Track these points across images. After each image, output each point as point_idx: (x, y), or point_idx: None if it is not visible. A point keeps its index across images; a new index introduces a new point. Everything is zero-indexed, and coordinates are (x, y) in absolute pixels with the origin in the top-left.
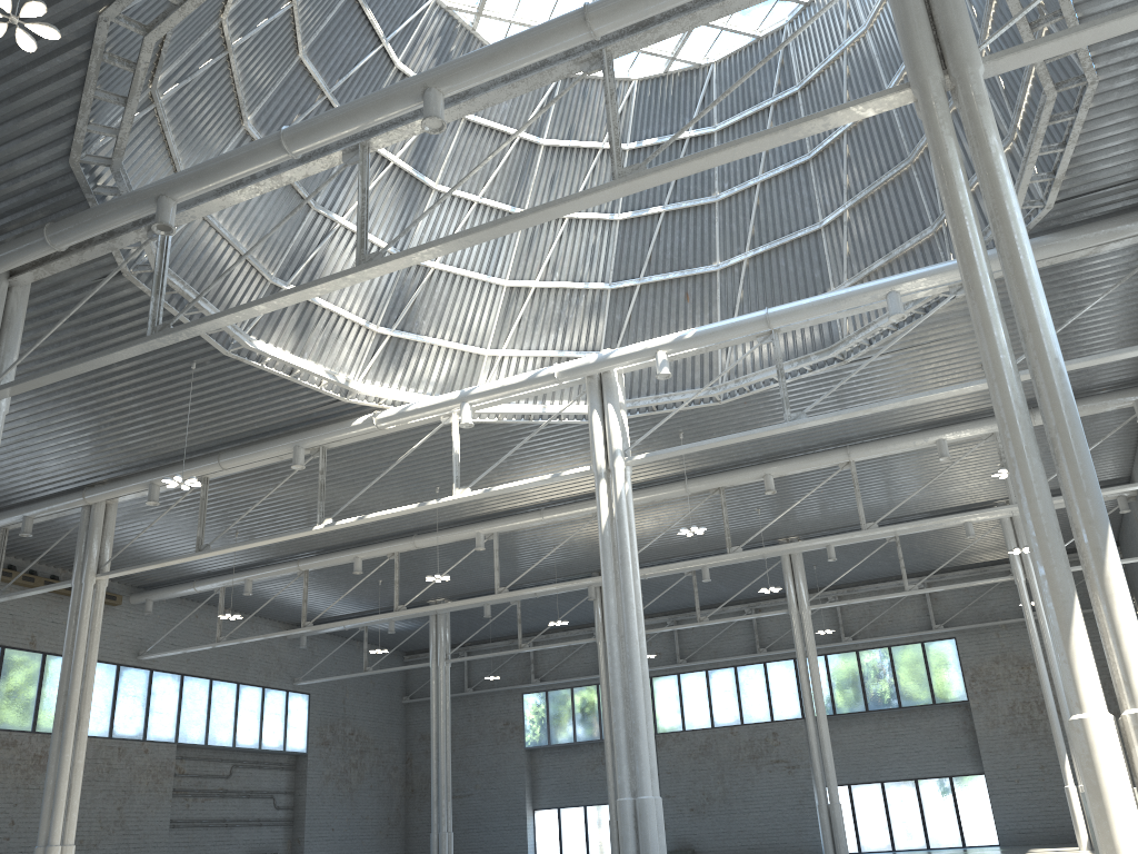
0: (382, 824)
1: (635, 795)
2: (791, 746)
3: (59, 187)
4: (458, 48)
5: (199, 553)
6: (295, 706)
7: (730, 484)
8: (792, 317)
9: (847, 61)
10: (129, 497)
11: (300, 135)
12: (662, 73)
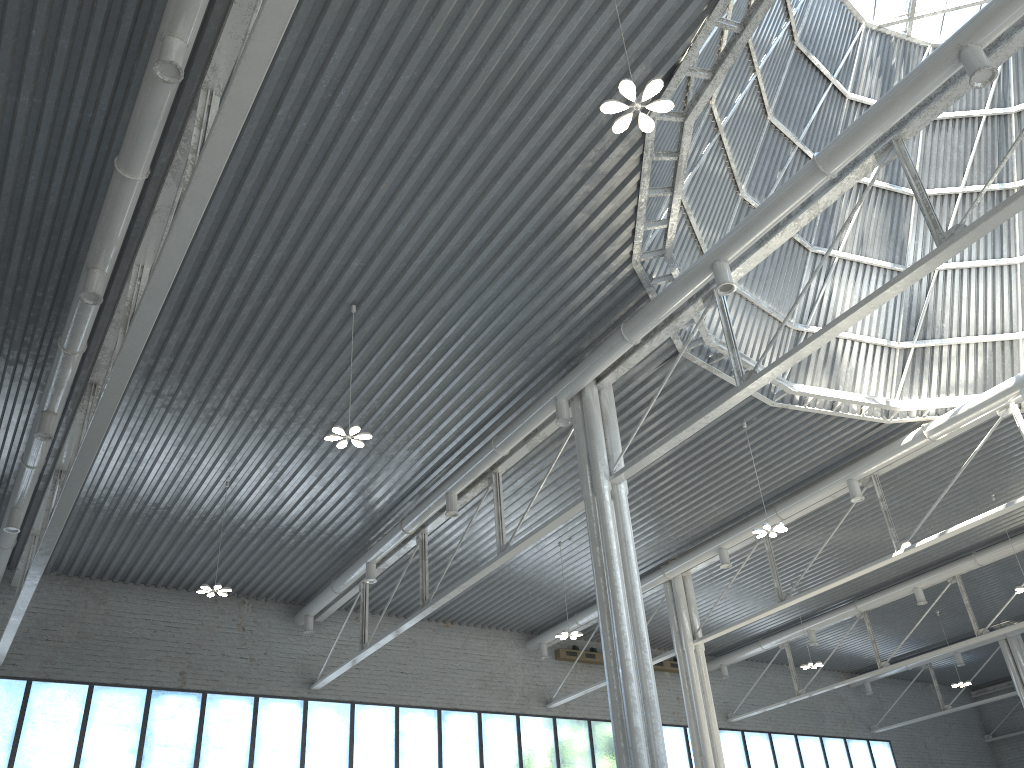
0: None
1: None
2: None
3: (625, 290)
4: (898, 59)
5: (782, 602)
6: (879, 755)
7: None
8: None
9: None
10: (700, 566)
11: (835, 152)
12: None
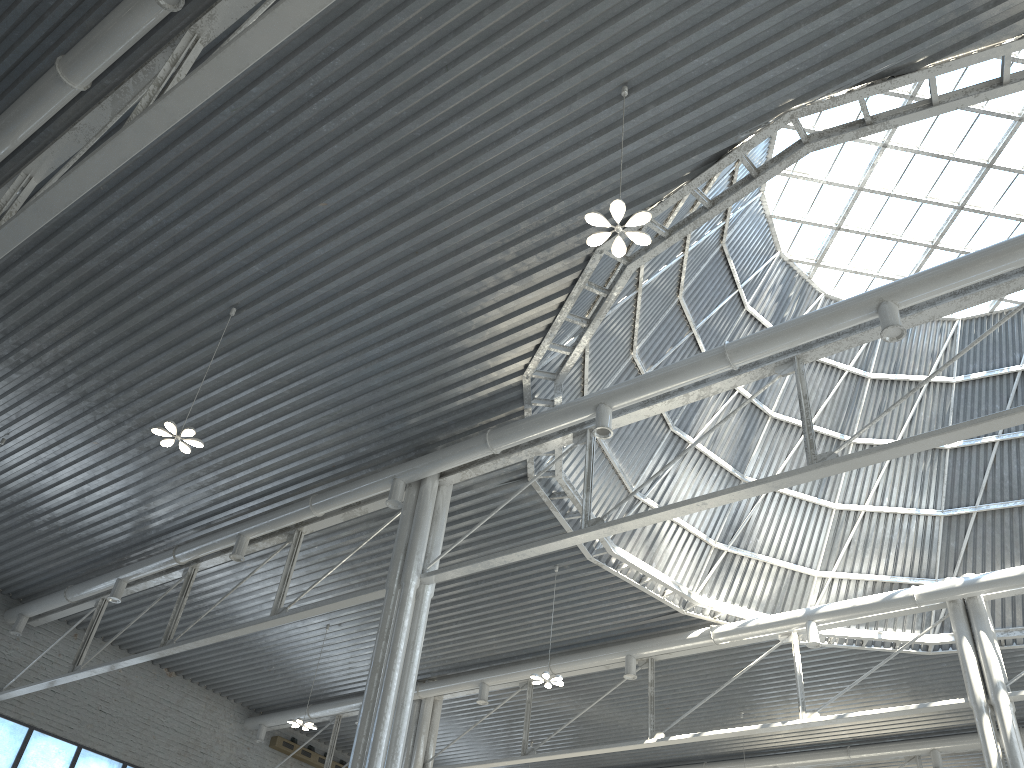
0: None
1: None
2: None
3: (504, 398)
4: (795, 294)
5: (525, 756)
6: None
7: None
8: None
9: None
10: (455, 695)
11: (745, 347)
12: (987, 313)
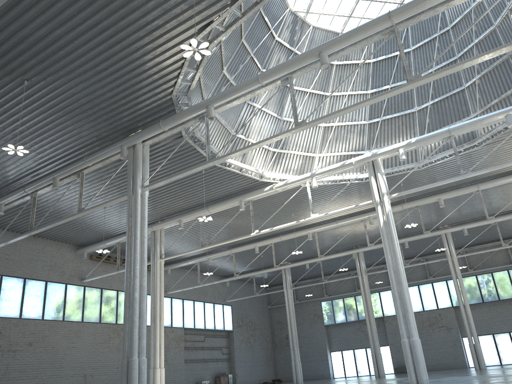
0: (265, 360)
1: (408, 338)
2: (448, 319)
3: (165, 105)
4: (298, 27)
5: (202, 247)
6: (226, 311)
7: (423, 204)
8: (461, 129)
9: (473, 13)
10: (169, 226)
11: (266, 76)
12: None
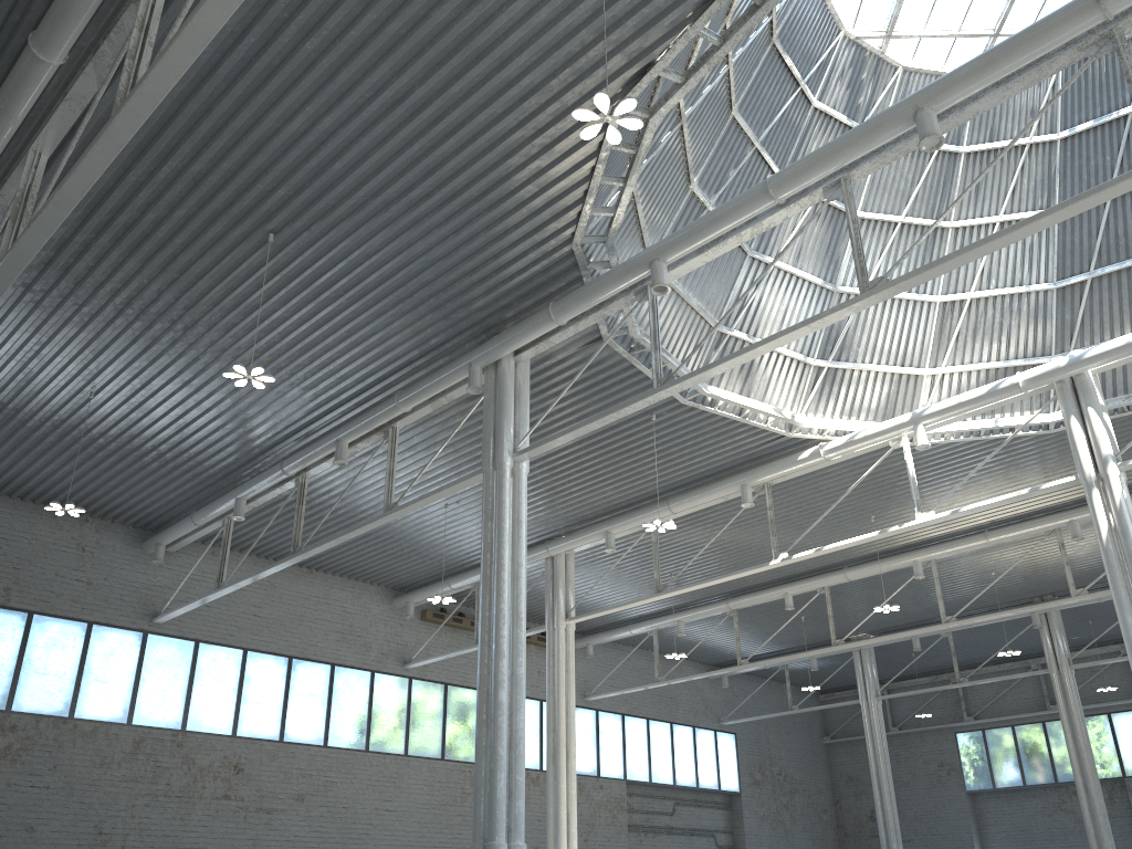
0: None
1: None
2: None
3: (560, 269)
4: (868, 75)
5: (659, 594)
6: (723, 746)
7: None
8: None
9: None
10: (585, 547)
11: (787, 180)
12: None
